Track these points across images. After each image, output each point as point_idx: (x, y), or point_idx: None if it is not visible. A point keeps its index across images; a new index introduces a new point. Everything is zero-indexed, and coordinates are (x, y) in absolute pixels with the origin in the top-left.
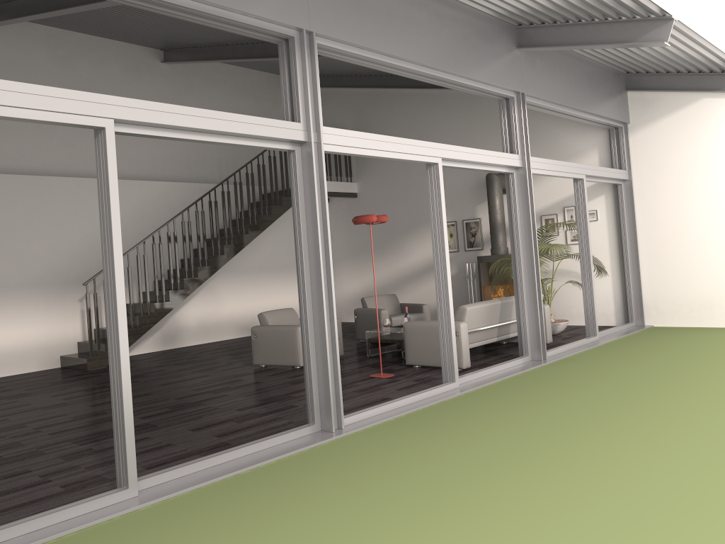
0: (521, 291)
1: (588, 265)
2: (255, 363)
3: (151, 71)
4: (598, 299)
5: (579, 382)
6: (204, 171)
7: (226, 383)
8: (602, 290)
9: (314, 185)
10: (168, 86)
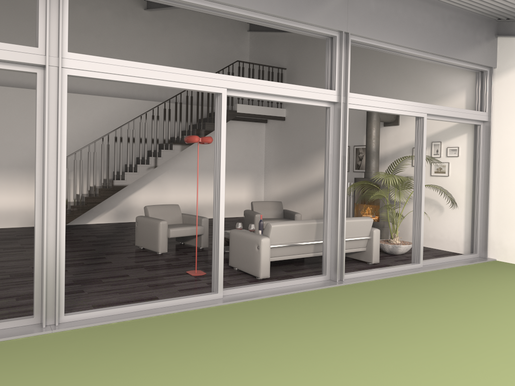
0: (326, 216)
1: (420, 198)
2: (136, 245)
3: (136, 16)
4: (451, 228)
5: (328, 314)
6: (172, 93)
7: (89, 259)
8: (456, 220)
9: (45, 105)
10: (148, 27)
